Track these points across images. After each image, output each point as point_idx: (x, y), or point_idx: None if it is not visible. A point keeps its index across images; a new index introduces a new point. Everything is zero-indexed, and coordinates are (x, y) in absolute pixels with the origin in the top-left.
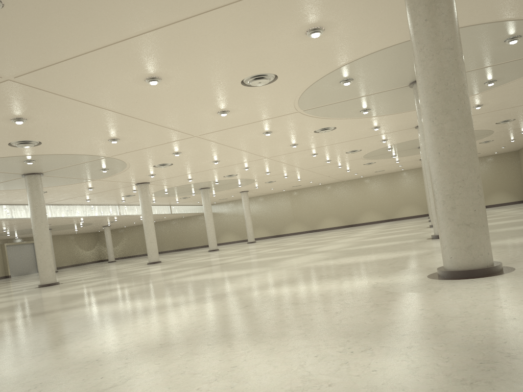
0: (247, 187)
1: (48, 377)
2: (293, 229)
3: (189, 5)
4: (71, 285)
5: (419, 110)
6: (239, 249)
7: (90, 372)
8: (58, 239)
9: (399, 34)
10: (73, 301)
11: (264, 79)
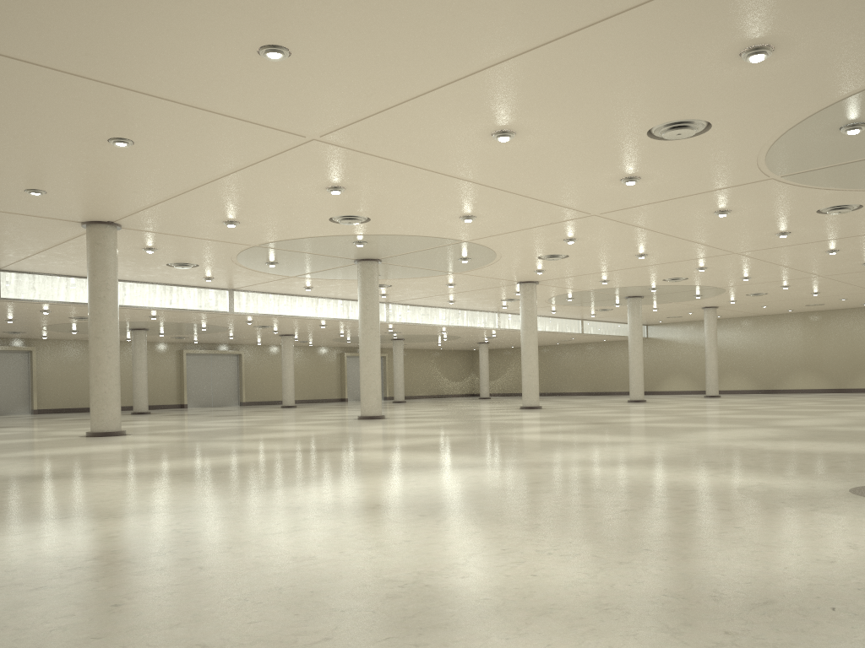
0: (713, 300)
1: (236, 514)
2: (801, 384)
3: (530, 32)
4: (393, 422)
5: None
6: (673, 405)
7: (276, 517)
8: (416, 354)
9: None
10: (368, 442)
11: (685, 129)
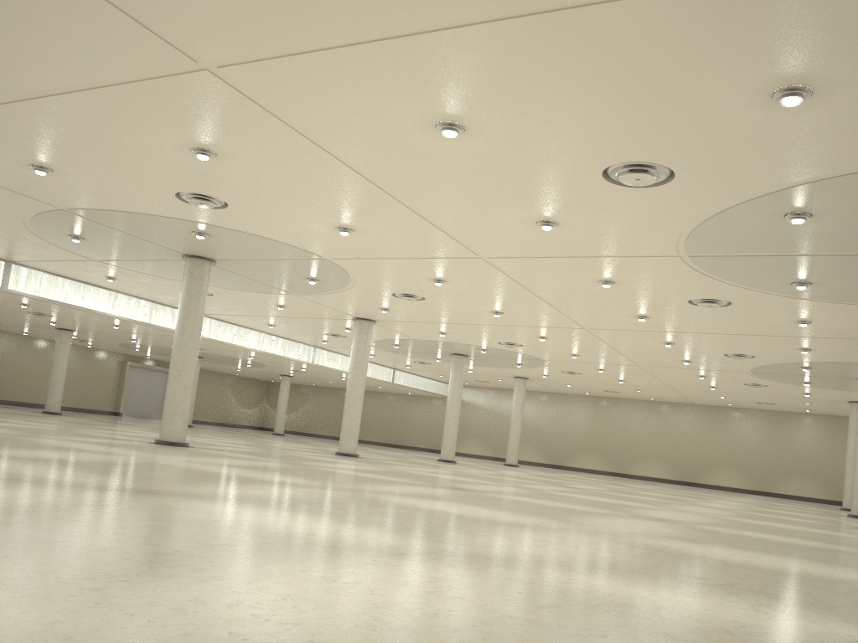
0: (529, 371)
1: None
2: (586, 463)
3: None
4: (205, 454)
5: None
6: (492, 472)
7: None
8: (208, 376)
9: None
10: (201, 484)
11: (648, 175)
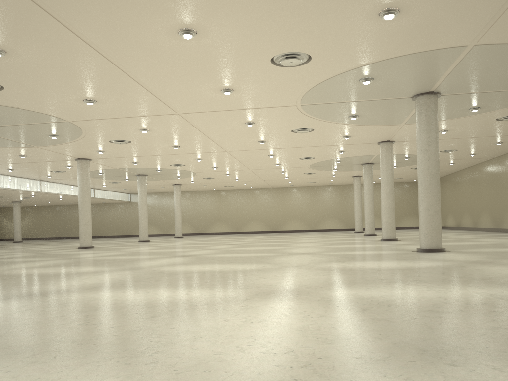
0: (183, 180)
1: None
2: (218, 229)
3: None
4: (7, 263)
5: (421, 123)
6: (178, 243)
7: None
8: None
9: (453, 38)
10: (51, 283)
11: (298, 60)
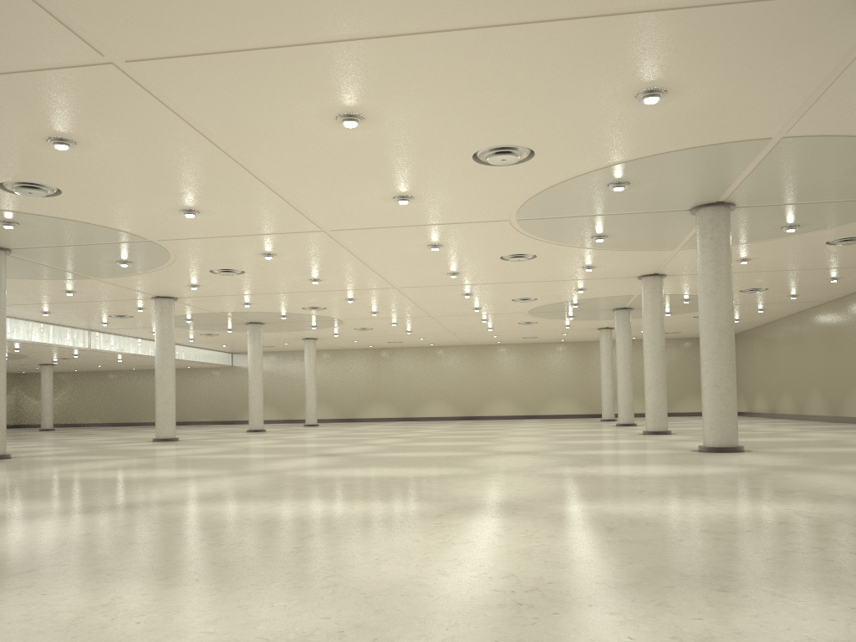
0: (322, 331)
1: (486, 632)
2: (376, 413)
3: (520, 5)
4: (51, 462)
5: (704, 250)
6: (313, 434)
7: (571, 627)
8: None
9: (749, 127)
10: (140, 491)
11: (514, 156)
